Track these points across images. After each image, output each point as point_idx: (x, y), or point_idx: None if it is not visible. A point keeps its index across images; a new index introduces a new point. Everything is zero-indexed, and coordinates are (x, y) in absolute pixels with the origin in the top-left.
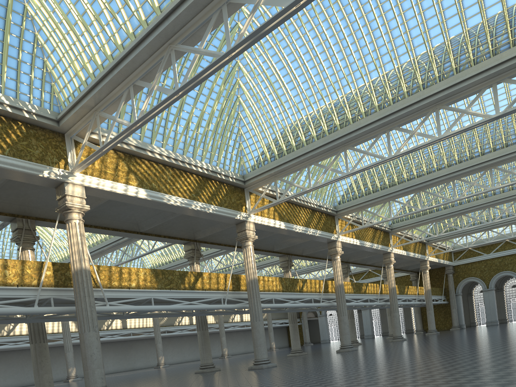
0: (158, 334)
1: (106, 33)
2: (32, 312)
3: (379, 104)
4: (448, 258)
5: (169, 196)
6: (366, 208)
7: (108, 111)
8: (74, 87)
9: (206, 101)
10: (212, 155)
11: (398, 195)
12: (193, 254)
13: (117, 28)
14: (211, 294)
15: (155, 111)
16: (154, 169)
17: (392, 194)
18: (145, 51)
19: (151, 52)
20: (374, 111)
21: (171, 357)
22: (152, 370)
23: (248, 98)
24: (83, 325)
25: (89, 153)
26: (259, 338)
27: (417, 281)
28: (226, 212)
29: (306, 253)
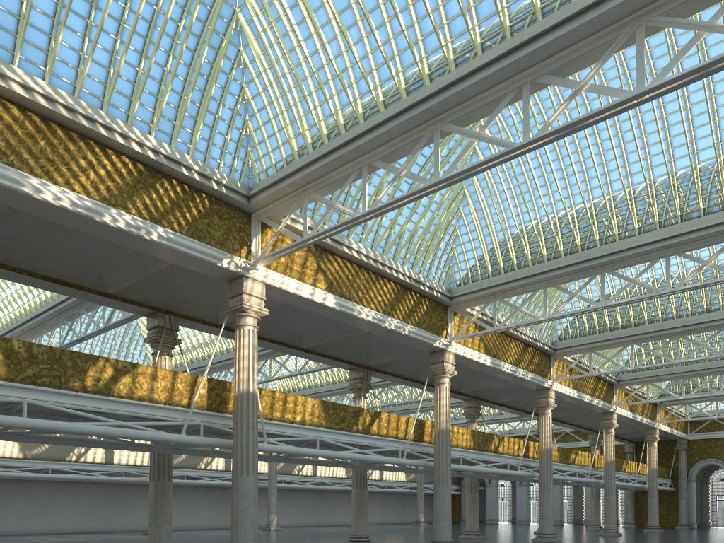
0: (273, 484)
1: (348, 97)
2: (179, 440)
3: (661, 220)
4: (682, 429)
5: (360, 308)
6: (597, 350)
7: (319, 193)
8: (279, 157)
9: None
10: (416, 259)
11: (647, 338)
12: (361, 385)
13: (361, 93)
14: (388, 442)
15: (398, 203)
16: (347, 270)
17: (639, 336)
18: (400, 127)
19: (407, 129)
20: (652, 228)
21: (283, 517)
22: (263, 532)
23: (478, 191)
24: (241, 467)
25: (276, 241)
26: (444, 510)
27: (634, 454)
28: (424, 336)
29: (500, 400)
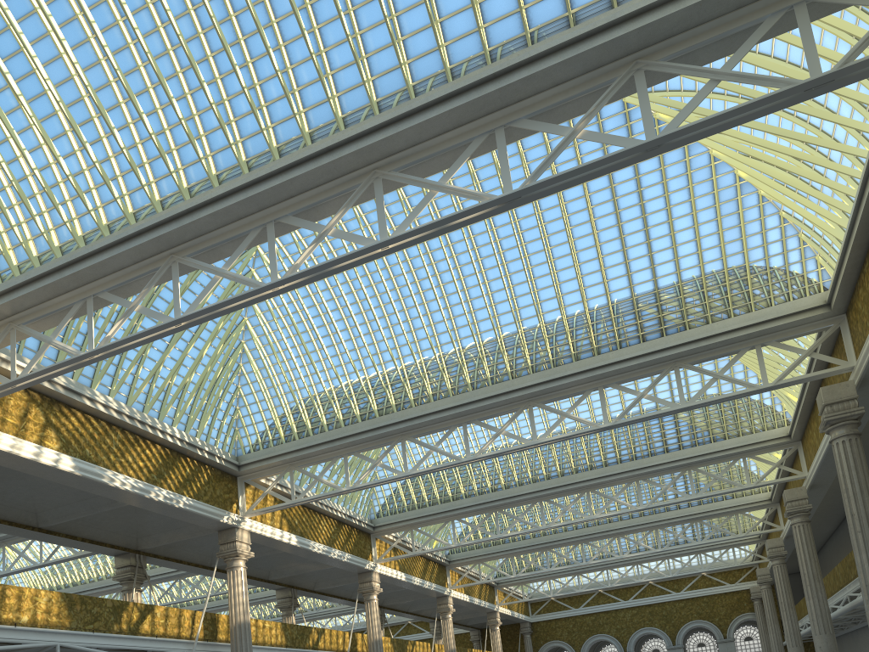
0: None
1: (60, 215)
2: None
3: (453, 387)
4: (524, 611)
5: (113, 474)
6: (418, 527)
7: (34, 326)
8: None
9: (194, 340)
10: (191, 420)
11: (466, 513)
12: (132, 574)
13: (80, 213)
14: (167, 643)
15: (133, 342)
16: (91, 427)
17: (458, 510)
18: (128, 255)
19: (138, 258)
20: (446, 394)
21: None
22: None
23: (259, 347)
24: None
25: None
26: None
27: (481, 642)
28: (206, 509)
29: (321, 588)
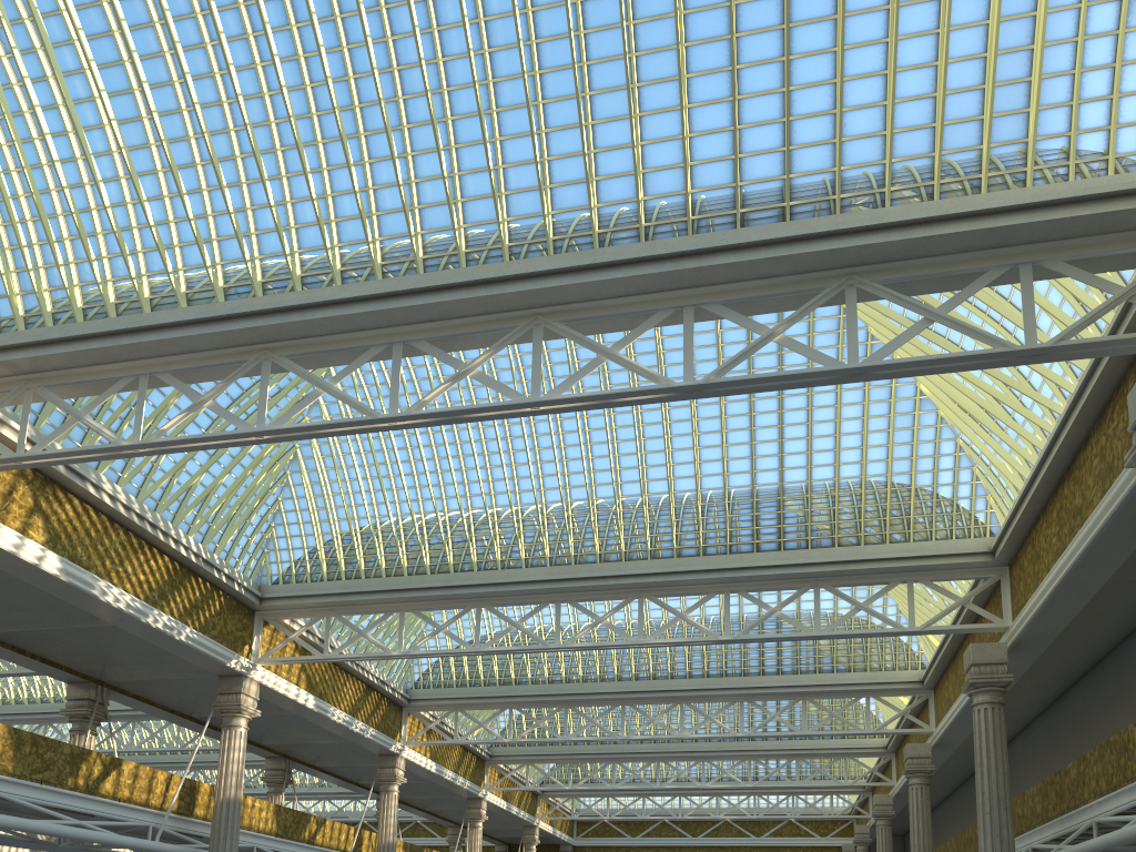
0: None
1: (128, 268)
2: None
3: (552, 556)
4: (568, 830)
5: (107, 585)
6: (466, 709)
7: (56, 391)
8: None
9: None
10: (212, 531)
11: (530, 702)
12: (89, 711)
13: (152, 270)
14: (131, 811)
15: (196, 443)
16: (89, 521)
17: (520, 698)
18: (210, 338)
19: (221, 344)
20: (542, 563)
21: None
22: None
23: (317, 457)
24: None
25: None
26: None
27: None
28: (213, 648)
29: (324, 764)
